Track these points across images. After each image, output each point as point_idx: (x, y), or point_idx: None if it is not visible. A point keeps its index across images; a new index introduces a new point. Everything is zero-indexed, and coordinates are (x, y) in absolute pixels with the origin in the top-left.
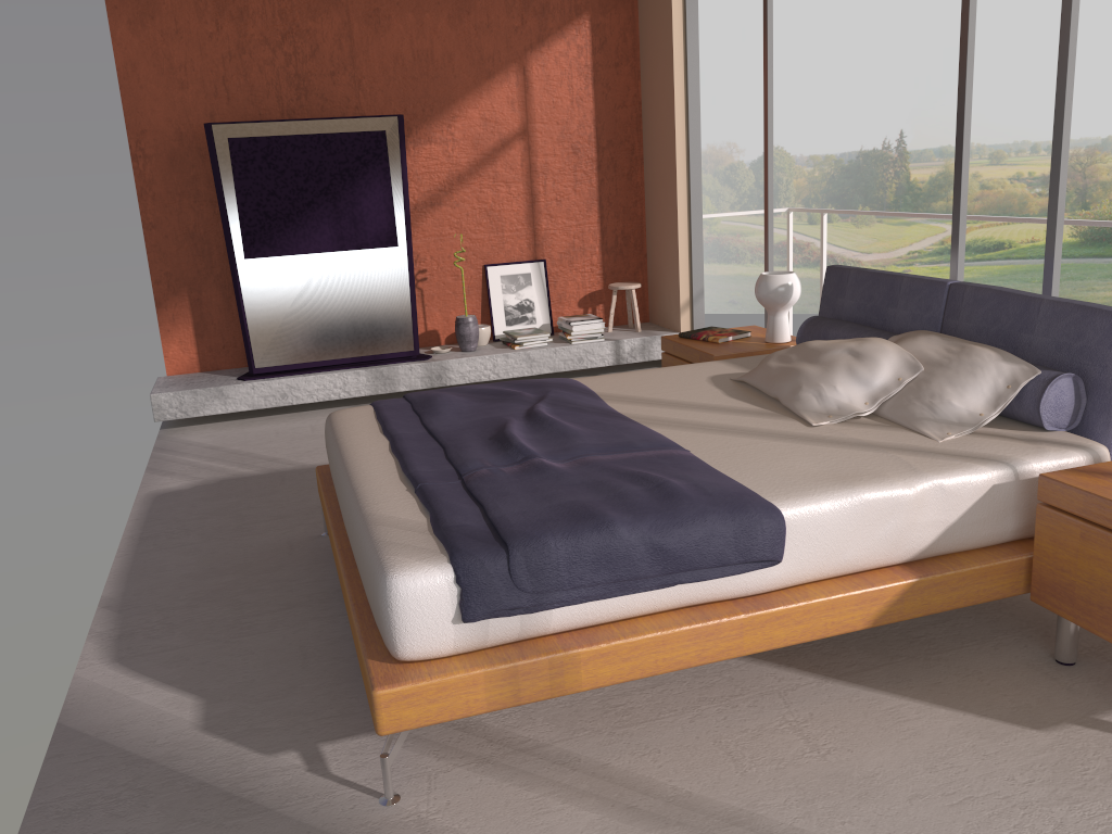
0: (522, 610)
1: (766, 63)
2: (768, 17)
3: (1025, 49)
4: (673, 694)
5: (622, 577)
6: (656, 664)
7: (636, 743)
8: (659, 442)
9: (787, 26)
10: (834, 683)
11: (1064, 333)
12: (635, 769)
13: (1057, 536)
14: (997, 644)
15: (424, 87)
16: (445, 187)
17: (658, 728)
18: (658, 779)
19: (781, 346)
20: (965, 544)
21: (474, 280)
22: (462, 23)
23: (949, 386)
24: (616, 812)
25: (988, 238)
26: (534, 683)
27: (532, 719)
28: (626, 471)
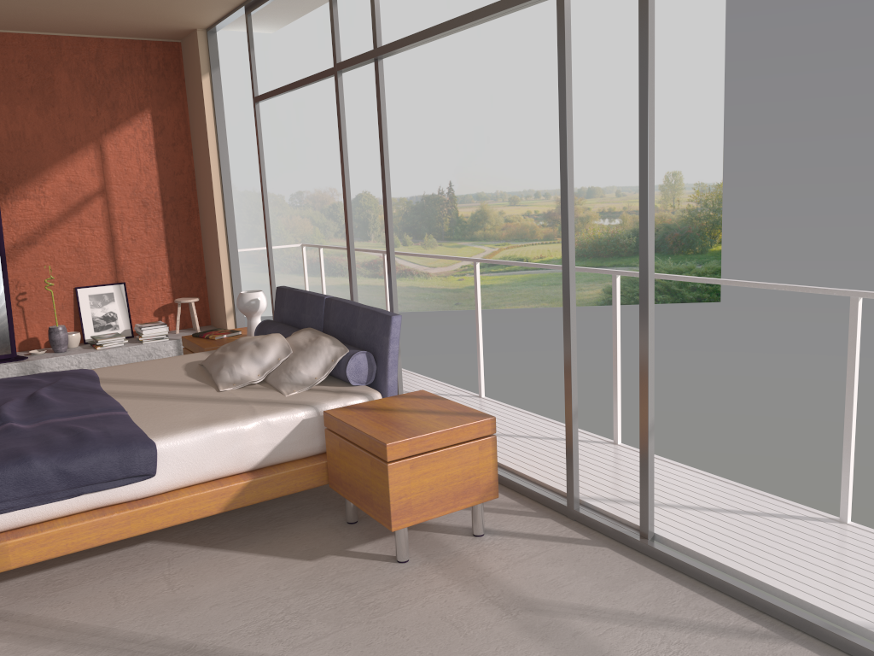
0: None
1: (259, 150)
2: (257, 121)
3: (525, 128)
4: (99, 568)
5: (38, 492)
6: (67, 546)
7: (57, 600)
8: (109, 407)
9: (367, 106)
10: (207, 550)
11: (367, 327)
12: (48, 614)
13: (332, 447)
14: (320, 516)
15: (18, 158)
16: (40, 231)
17: (77, 589)
18: (60, 618)
19: None
20: (290, 456)
21: (67, 299)
22: (48, 113)
23: (302, 361)
24: (21, 640)
25: (513, 255)
26: None
27: None
28: (66, 427)
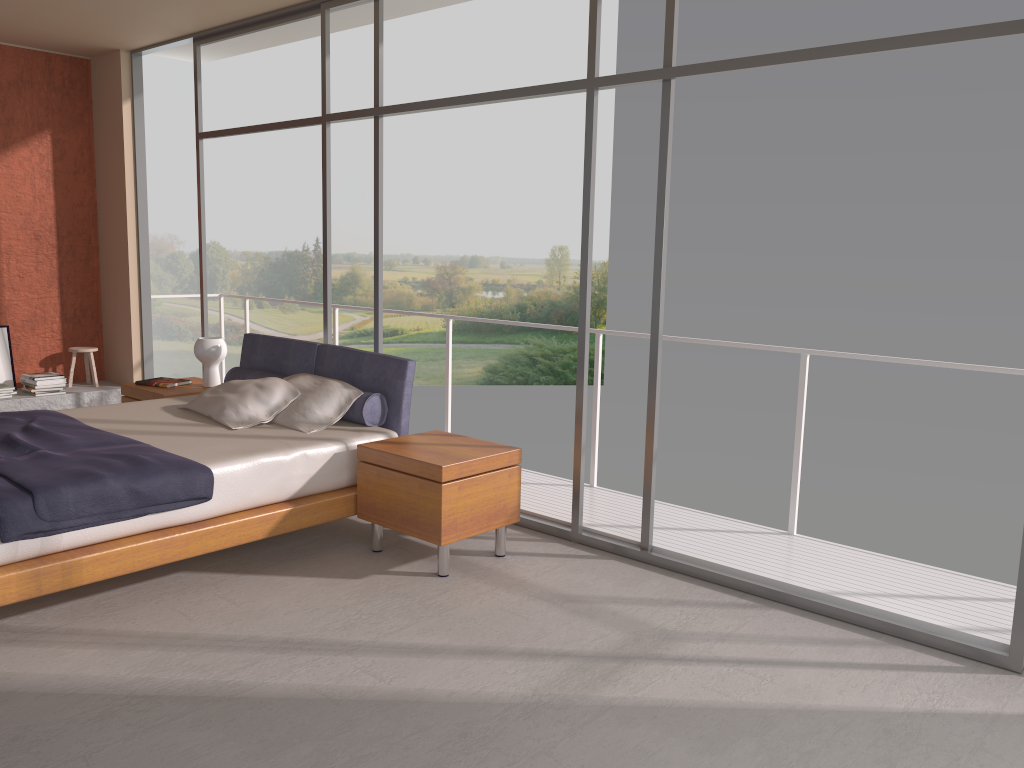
0: (43, 534)
1: (199, 190)
2: (200, 159)
3: (406, 186)
4: (144, 593)
5: (111, 509)
6: (133, 564)
7: (121, 617)
8: (129, 440)
9: (221, 142)
10: (247, 575)
11: (377, 372)
12: (121, 628)
13: (367, 477)
14: (343, 548)
15: None
16: None
17: (135, 609)
18: (137, 629)
19: None
20: (321, 488)
21: None
22: None
23: (315, 402)
24: (111, 647)
25: (386, 326)
26: (52, 580)
27: (44, 618)
28: (108, 454)
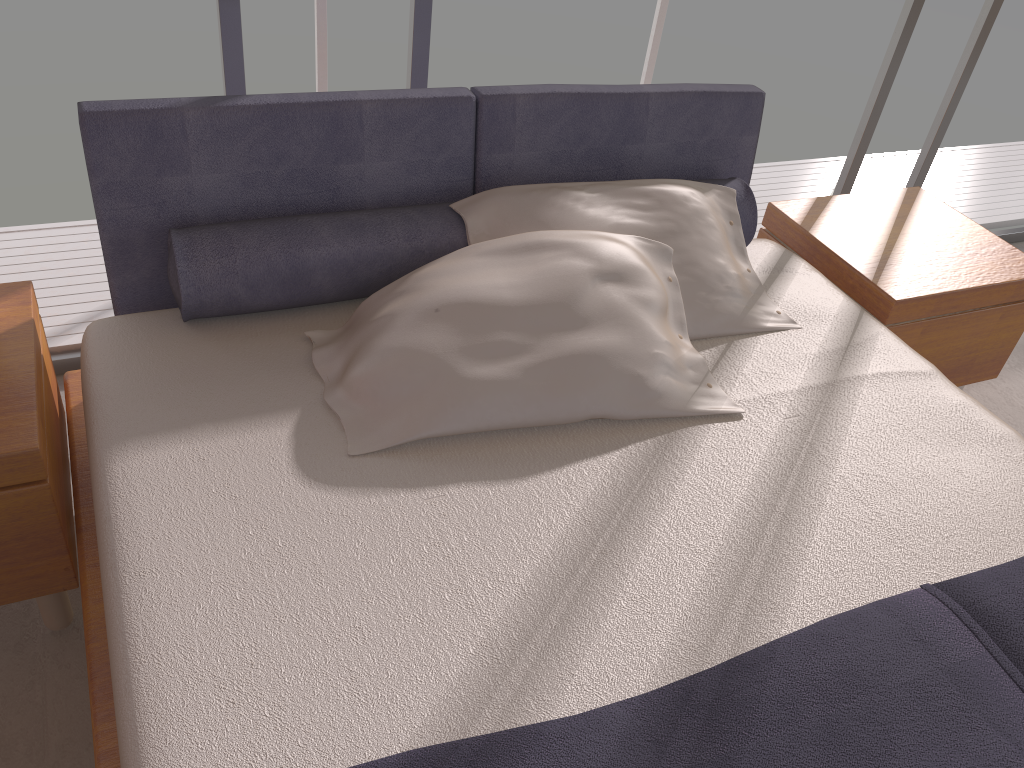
0: None
1: None
2: None
3: None
4: None
5: None
6: None
7: None
8: (924, 620)
9: None
10: None
11: (686, 131)
12: None
13: None
14: None
15: None
16: None
17: None
18: None
19: (33, 330)
20: None
21: None
22: None
23: (715, 255)
24: None
25: None
26: None
27: None
28: None
